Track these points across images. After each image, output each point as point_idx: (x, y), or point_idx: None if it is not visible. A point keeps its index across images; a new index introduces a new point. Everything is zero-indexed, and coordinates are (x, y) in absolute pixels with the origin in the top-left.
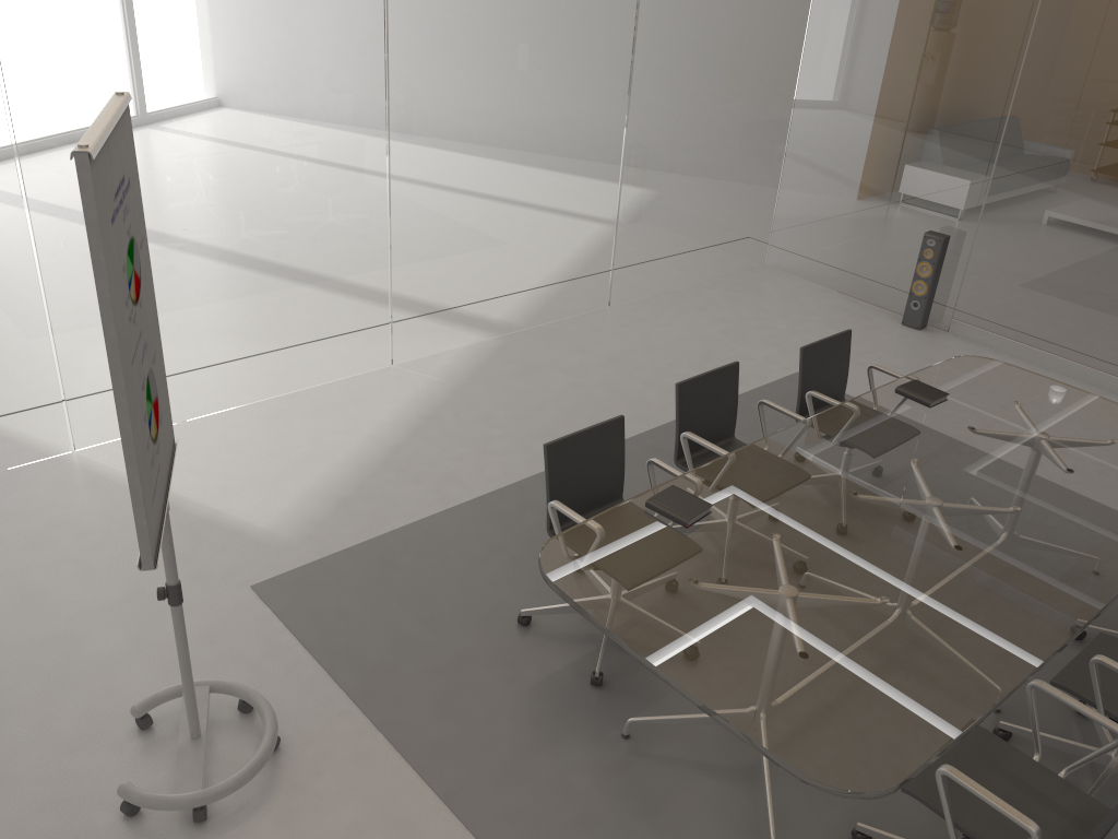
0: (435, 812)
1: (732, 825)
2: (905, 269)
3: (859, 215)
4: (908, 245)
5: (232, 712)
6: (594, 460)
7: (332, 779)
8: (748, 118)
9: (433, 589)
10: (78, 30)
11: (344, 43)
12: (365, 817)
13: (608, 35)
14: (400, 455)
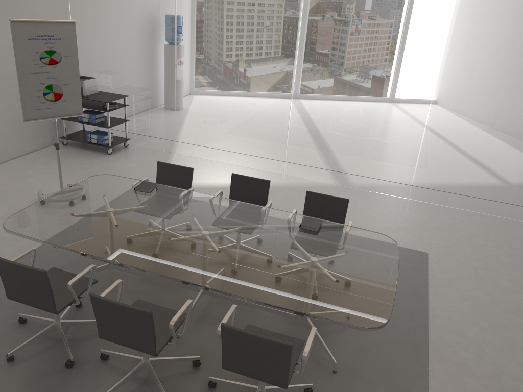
0: None
1: None
2: None
3: None
4: None
5: None
6: (177, 178)
7: None
8: None
9: None
10: (195, 28)
11: (279, 44)
12: None
13: (420, 61)
14: (226, 189)
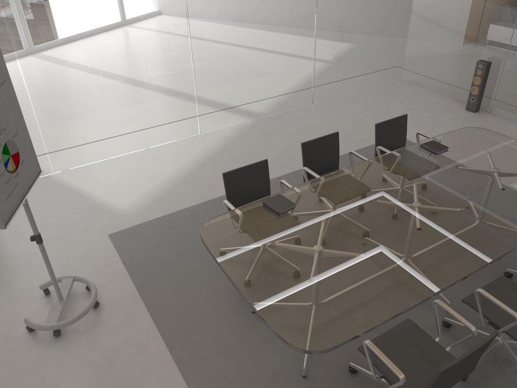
0: (156, 340)
1: (291, 358)
2: (469, 80)
3: (446, 53)
4: (471, 67)
5: (84, 290)
6: (252, 181)
7: (116, 322)
8: (386, 5)
9: (186, 239)
10: None
11: None
12: (125, 340)
13: None
14: (191, 176)
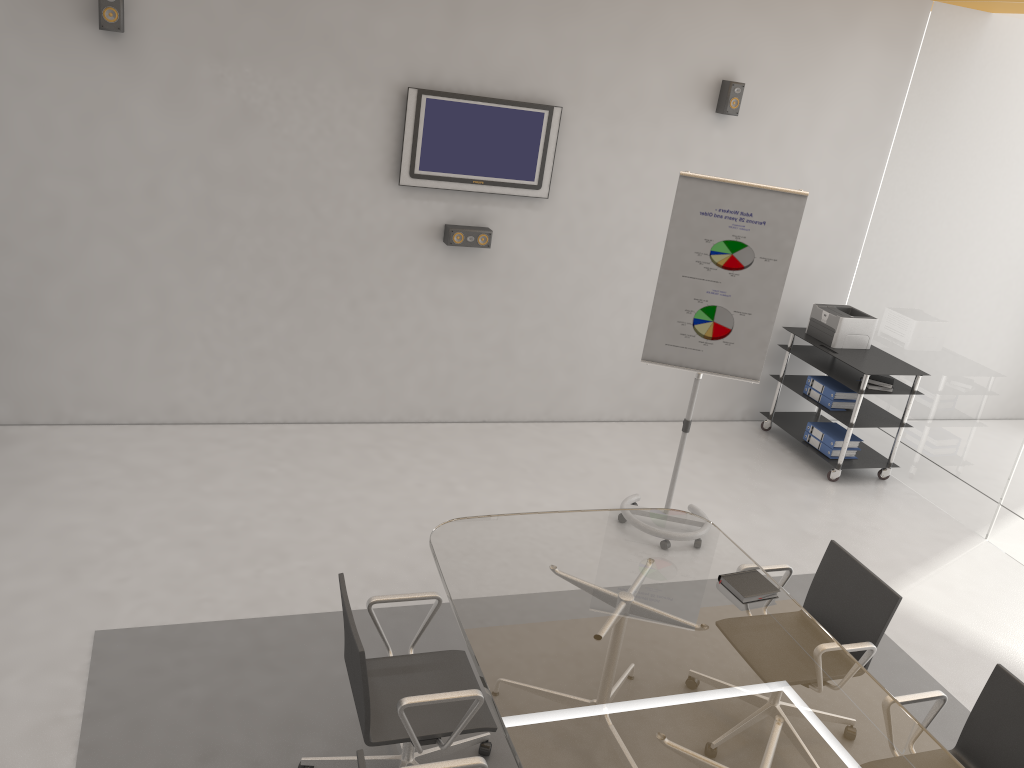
0: None
1: None
2: None
3: None
4: None
5: None
6: (856, 601)
7: None
8: None
9: None
10: None
11: None
12: None
13: None
14: None
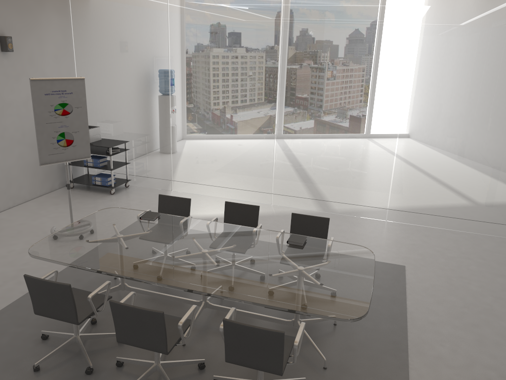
0: None
1: None
2: None
3: None
4: None
5: None
6: (177, 208)
7: None
8: (494, 151)
9: None
10: (187, 79)
11: (261, 89)
12: None
13: (385, 98)
14: (220, 219)
